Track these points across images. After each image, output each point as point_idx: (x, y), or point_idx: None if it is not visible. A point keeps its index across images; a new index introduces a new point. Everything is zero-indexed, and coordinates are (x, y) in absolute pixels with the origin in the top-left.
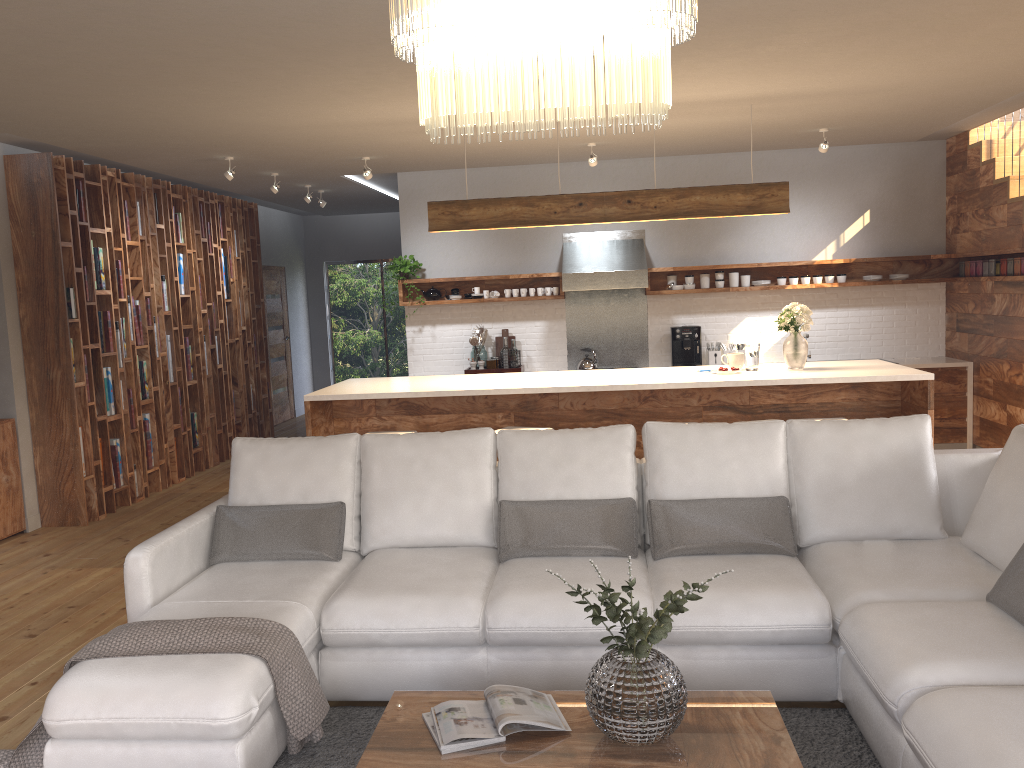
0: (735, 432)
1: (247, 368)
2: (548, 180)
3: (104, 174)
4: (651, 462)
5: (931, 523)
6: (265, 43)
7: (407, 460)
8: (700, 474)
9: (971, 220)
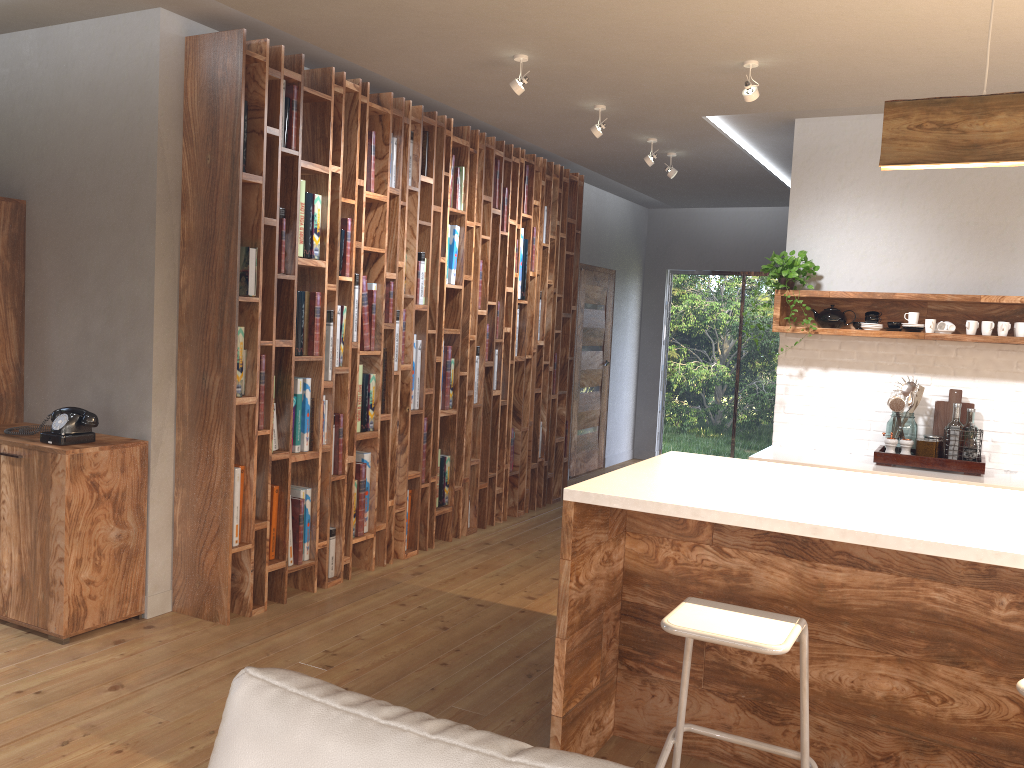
0: None
1: (538, 399)
2: None
3: (340, 85)
4: None
5: None
6: None
7: None
8: None
9: None
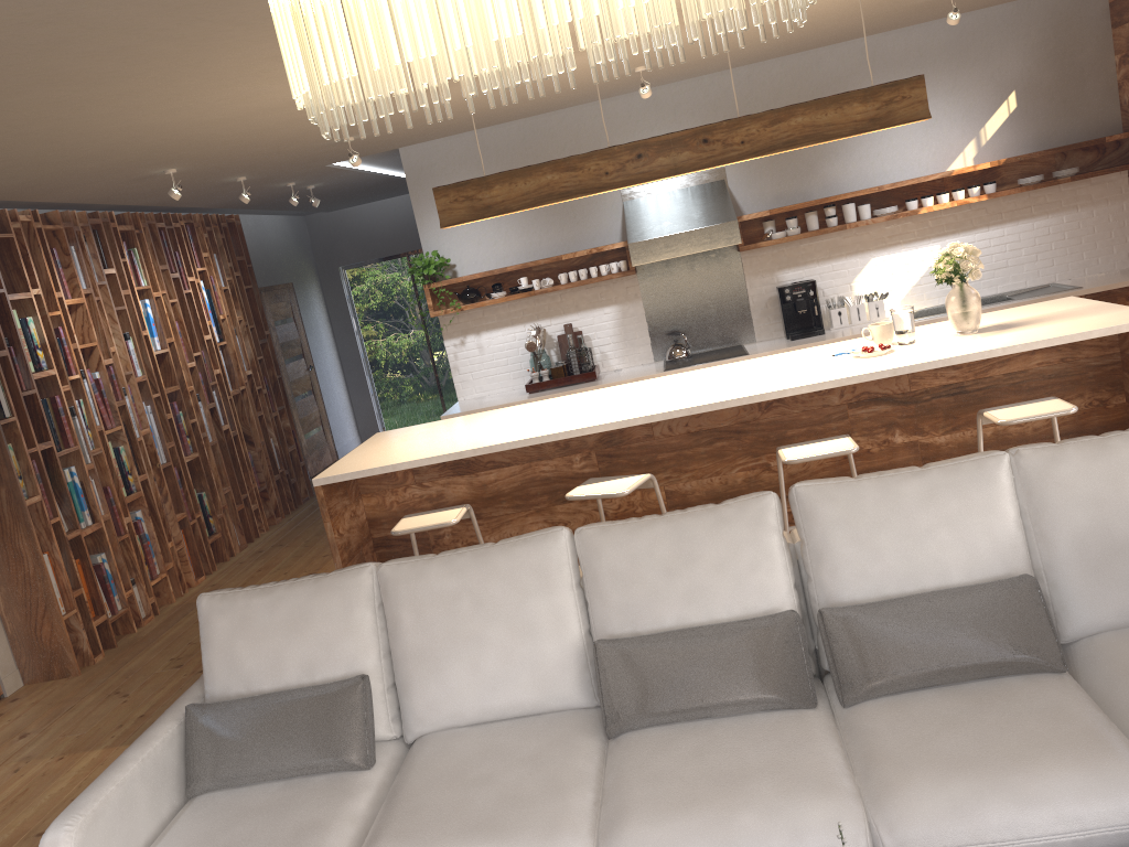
0: (934, 482)
1: (263, 420)
2: (591, 124)
3: (15, 220)
4: (812, 546)
5: None
6: (118, 4)
7: (448, 596)
8: (891, 556)
9: None
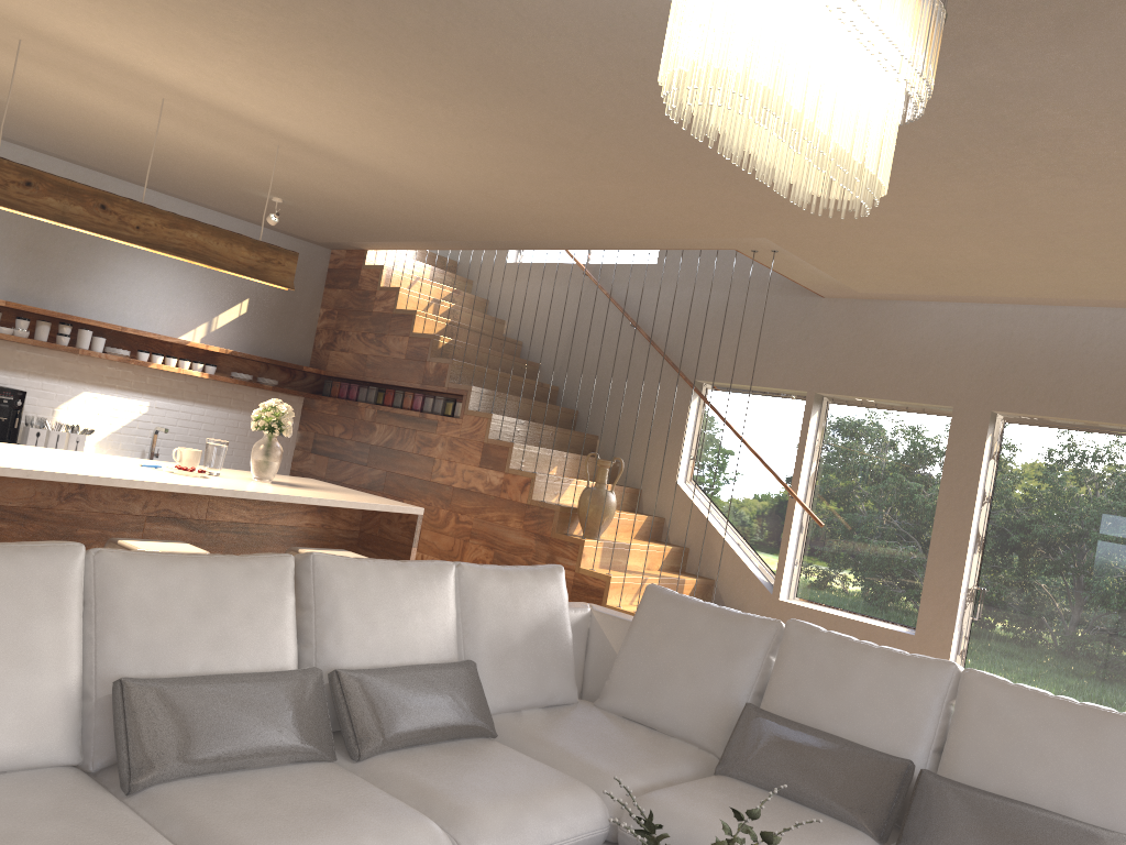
0: (415, 575)
1: None
2: None
3: None
4: (321, 612)
5: (574, 686)
6: None
7: None
8: (384, 631)
9: (355, 341)
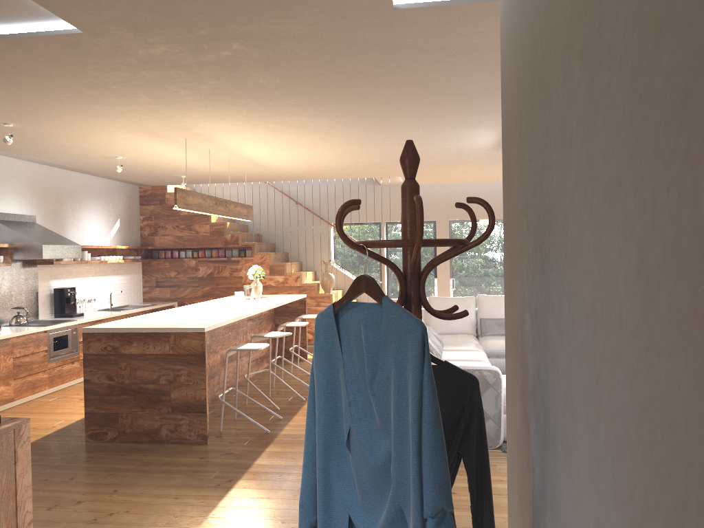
0: None
1: None
2: None
3: None
4: None
5: None
6: (397, 115)
7: None
8: None
9: (172, 230)
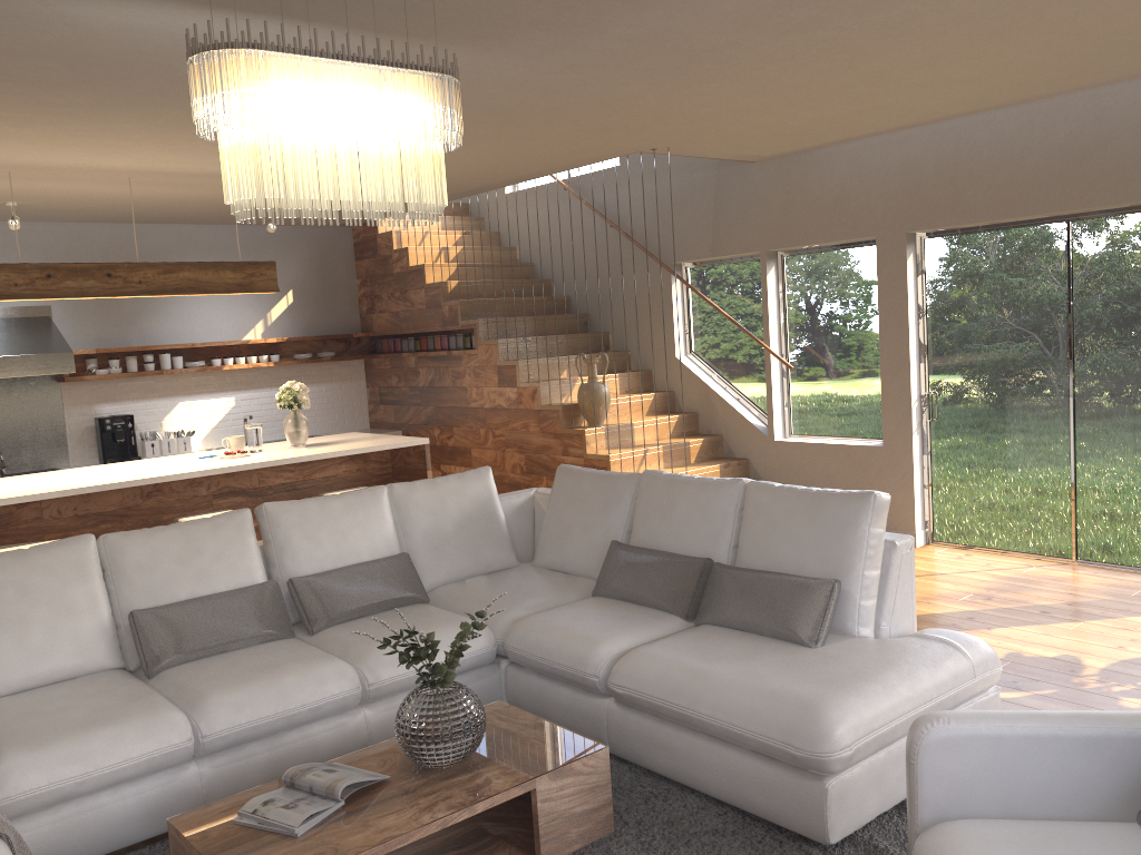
0: (349, 501)
1: None
2: None
3: None
4: (278, 542)
5: (510, 554)
6: None
7: None
8: (328, 545)
9: (388, 302)
